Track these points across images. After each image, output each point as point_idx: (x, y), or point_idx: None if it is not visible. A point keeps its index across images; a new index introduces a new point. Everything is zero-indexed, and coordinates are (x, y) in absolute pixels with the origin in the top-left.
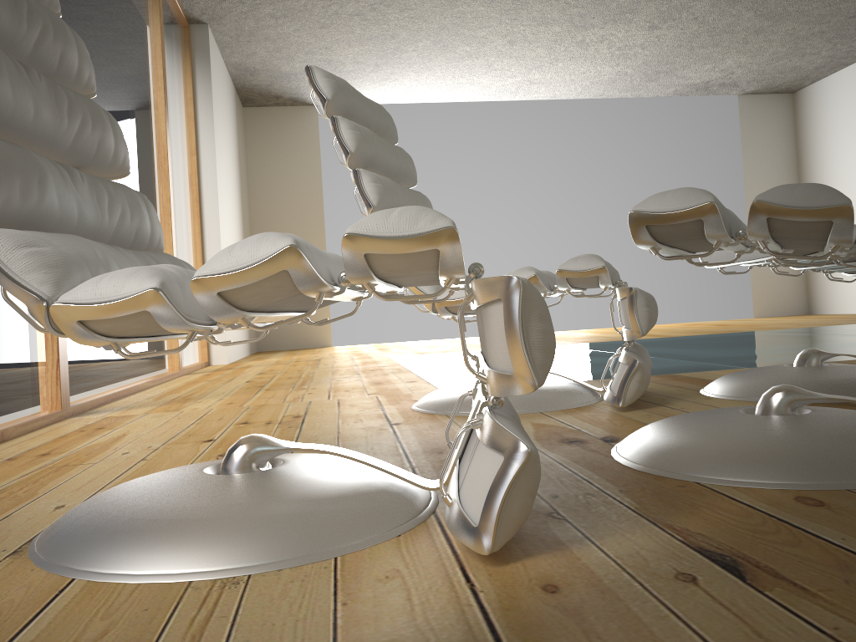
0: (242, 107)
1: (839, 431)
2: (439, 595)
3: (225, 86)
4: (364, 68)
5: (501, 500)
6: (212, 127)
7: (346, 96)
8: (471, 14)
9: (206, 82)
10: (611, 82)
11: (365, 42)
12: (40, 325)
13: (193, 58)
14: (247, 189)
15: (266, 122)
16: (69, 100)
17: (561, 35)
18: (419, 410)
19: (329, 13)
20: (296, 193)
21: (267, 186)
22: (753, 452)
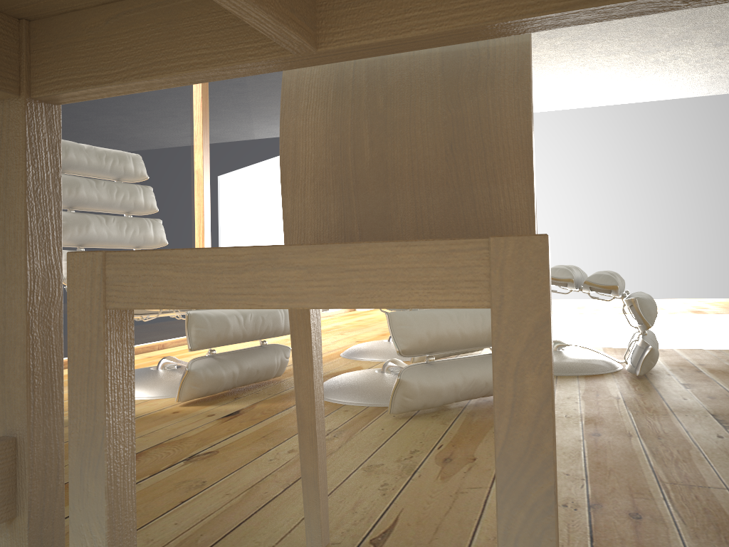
0: None
1: (378, 382)
2: (149, 409)
3: None
4: None
5: (180, 385)
6: None
7: None
8: (544, 56)
9: None
10: (710, 83)
11: None
12: None
13: None
14: None
15: None
16: (128, 225)
17: (633, 59)
18: (341, 353)
19: None
20: None
21: None
22: (336, 386)
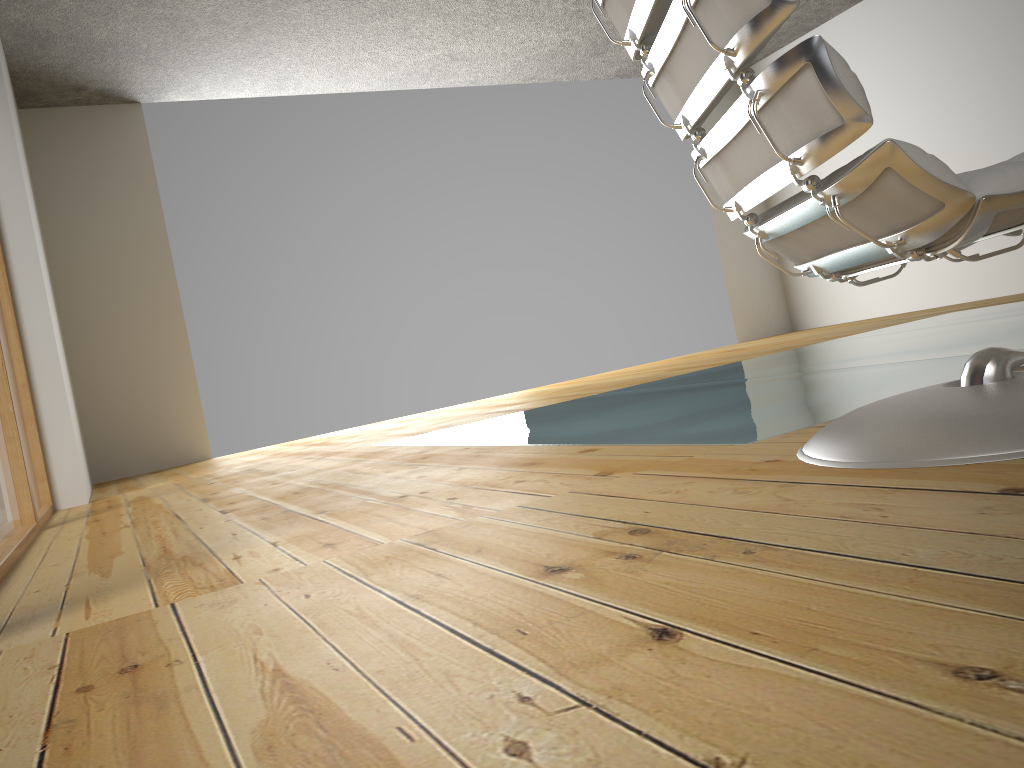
0: (18, 109)
1: None
2: None
3: (3, 58)
4: (225, 34)
5: None
6: (7, 111)
7: None
8: None
9: None
10: (550, 57)
11: None
12: None
13: None
14: (43, 234)
15: (60, 131)
16: None
17: None
18: (902, 464)
19: None
20: (125, 236)
21: (75, 229)
22: None
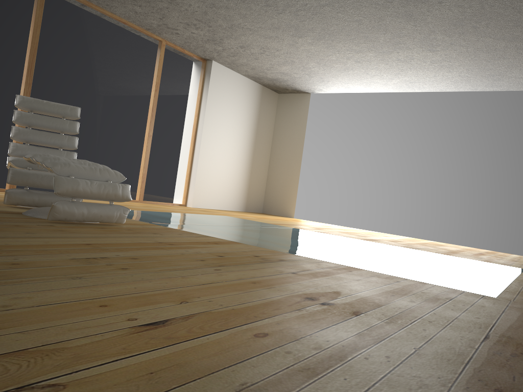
0: (278, 93)
1: None
2: None
3: (238, 85)
4: (303, 76)
5: None
6: (205, 105)
7: (27, 104)
8: (311, 50)
9: (207, 85)
10: (467, 81)
11: (284, 64)
12: (4, 164)
13: (205, 75)
14: (271, 133)
15: (286, 101)
16: None
17: (379, 57)
18: None
19: (250, 53)
20: (292, 137)
21: (281, 133)
22: None
